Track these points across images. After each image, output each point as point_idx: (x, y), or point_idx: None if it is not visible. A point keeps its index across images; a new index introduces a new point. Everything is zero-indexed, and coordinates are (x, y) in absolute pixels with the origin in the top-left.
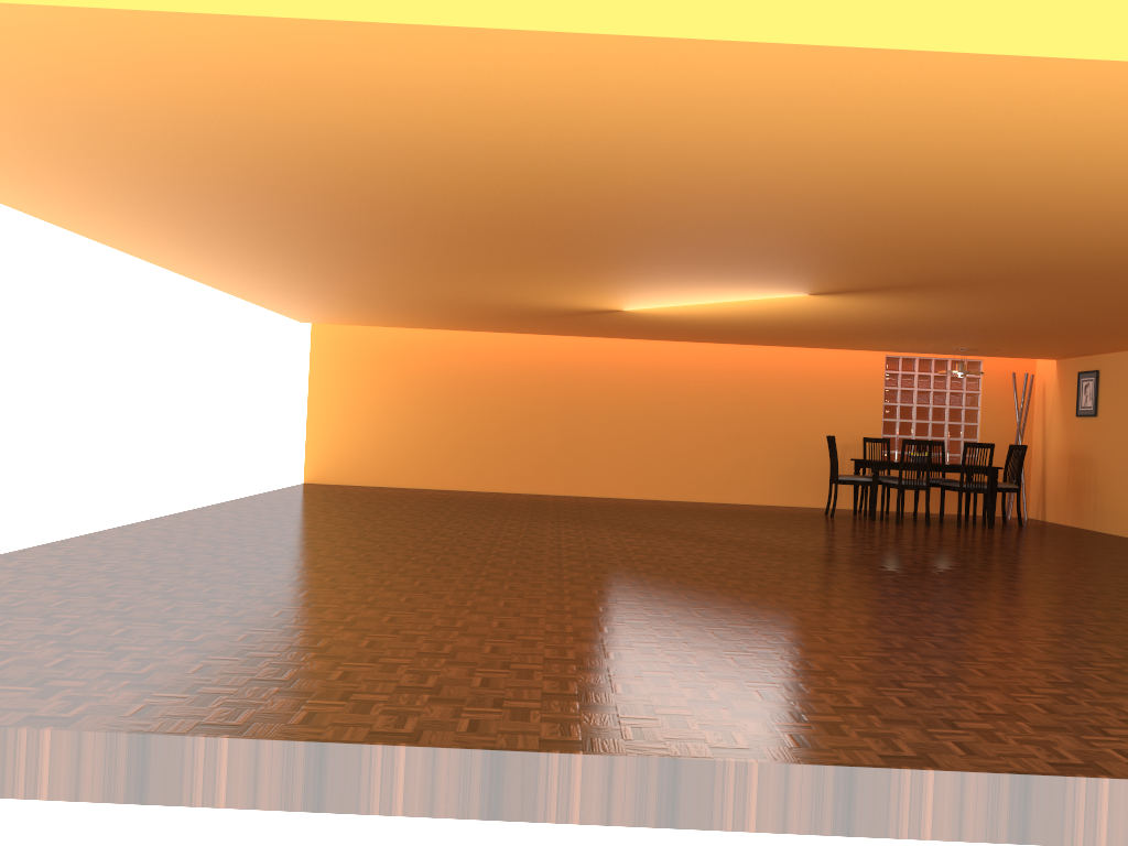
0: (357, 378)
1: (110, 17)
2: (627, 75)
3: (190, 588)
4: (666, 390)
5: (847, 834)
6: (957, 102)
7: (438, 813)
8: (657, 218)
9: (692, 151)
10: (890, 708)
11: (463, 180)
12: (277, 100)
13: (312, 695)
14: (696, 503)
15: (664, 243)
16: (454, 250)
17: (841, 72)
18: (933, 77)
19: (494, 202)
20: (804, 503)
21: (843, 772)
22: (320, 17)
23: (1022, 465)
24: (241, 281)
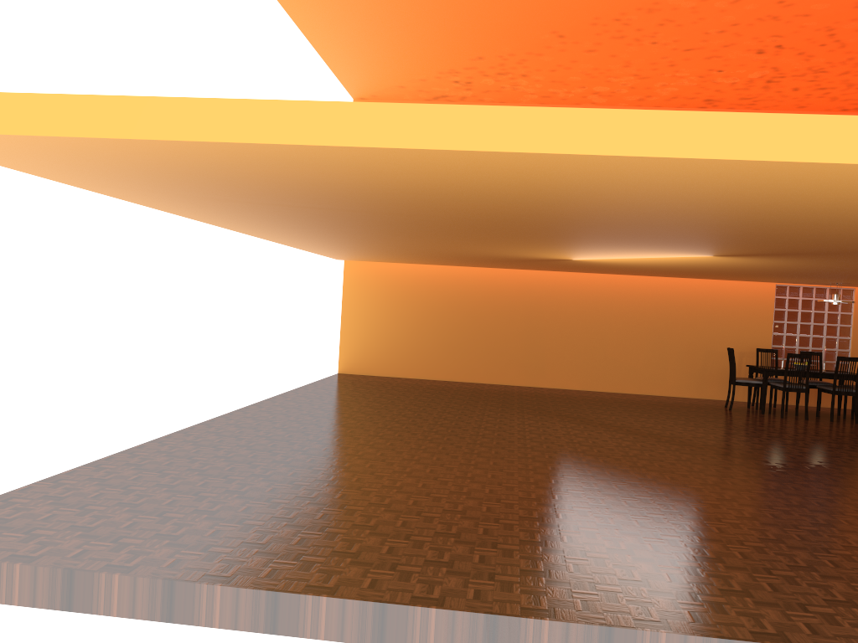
0: (376, 298)
1: (257, 146)
2: (583, 168)
3: (279, 472)
4: (603, 309)
5: None
6: (816, 180)
7: None
8: (600, 222)
9: (626, 196)
10: (761, 592)
11: (465, 205)
12: (349, 175)
13: (372, 565)
14: (625, 395)
15: (605, 232)
16: (453, 232)
17: (731, 168)
18: (797, 171)
19: (485, 214)
20: (709, 396)
21: (723, 642)
22: (386, 146)
23: None
24: (302, 242)
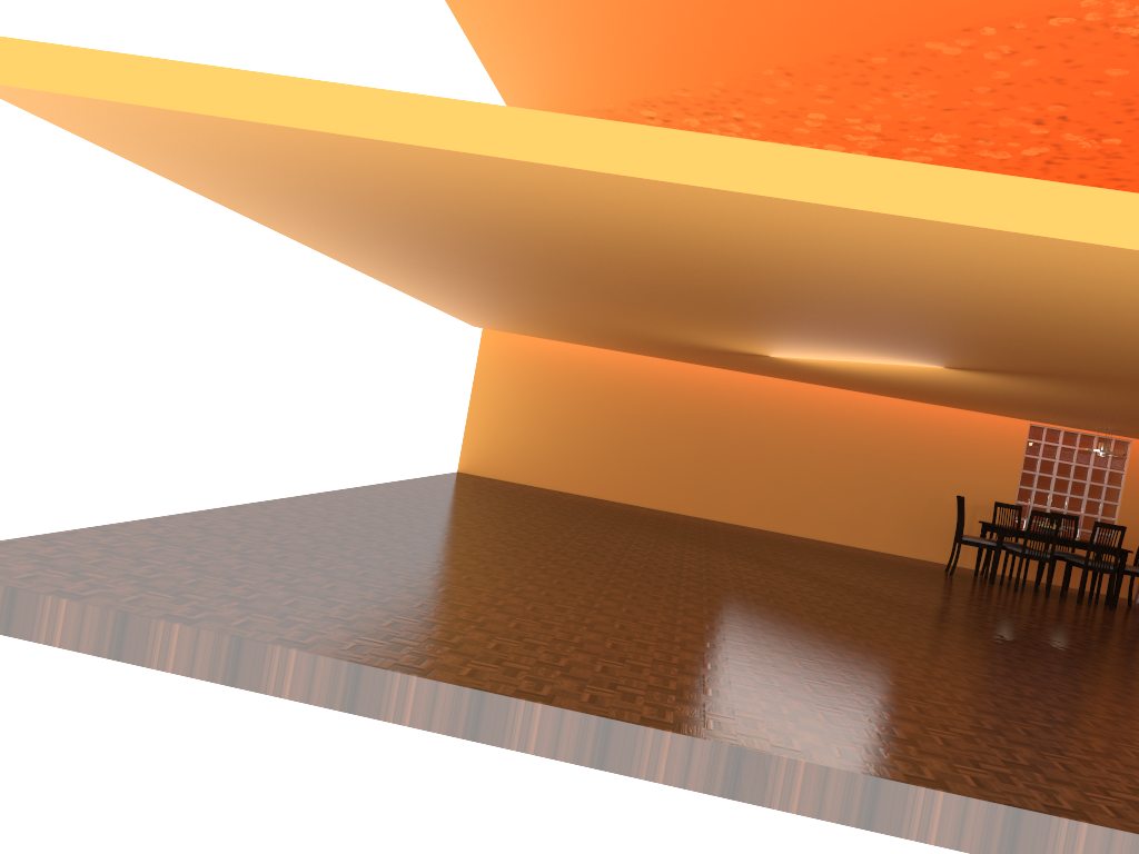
0: (517, 382)
1: (400, 146)
2: (775, 217)
3: (374, 558)
4: (805, 430)
5: (868, 828)
6: (1047, 262)
7: (559, 757)
8: (800, 299)
9: (829, 263)
10: (929, 744)
11: (637, 256)
12: (502, 198)
13: (474, 657)
14: (820, 542)
15: (807, 316)
16: (622, 297)
17: (946, 234)
18: (1022, 246)
19: (661, 272)
20: (927, 557)
21: (870, 780)
22: (548, 162)
23: None
24: (433, 293)
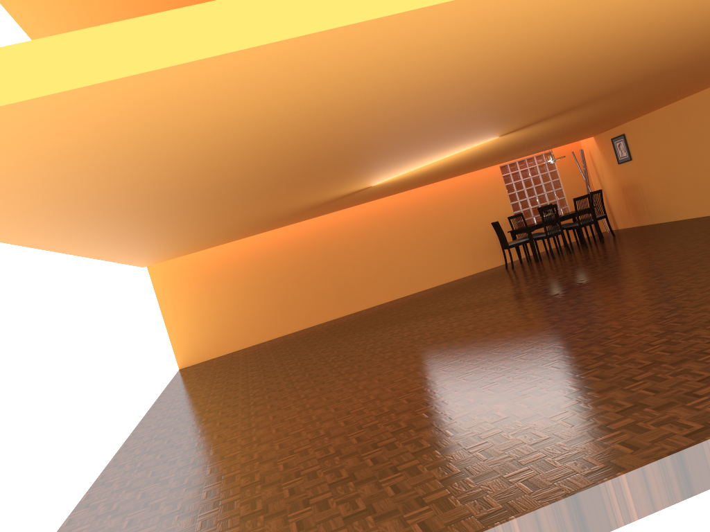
0: (190, 290)
1: (250, 53)
2: None
3: (265, 450)
4: (383, 230)
5: None
6: None
7: (658, 507)
8: (464, 108)
9: (540, 49)
10: None
11: (368, 117)
12: (303, 91)
13: (497, 473)
14: (427, 291)
15: (449, 127)
16: (306, 176)
17: None
18: None
19: (371, 129)
20: (485, 268)
21: None
22: (402, 10)
23: (603, 201)
24: (132, 248)
